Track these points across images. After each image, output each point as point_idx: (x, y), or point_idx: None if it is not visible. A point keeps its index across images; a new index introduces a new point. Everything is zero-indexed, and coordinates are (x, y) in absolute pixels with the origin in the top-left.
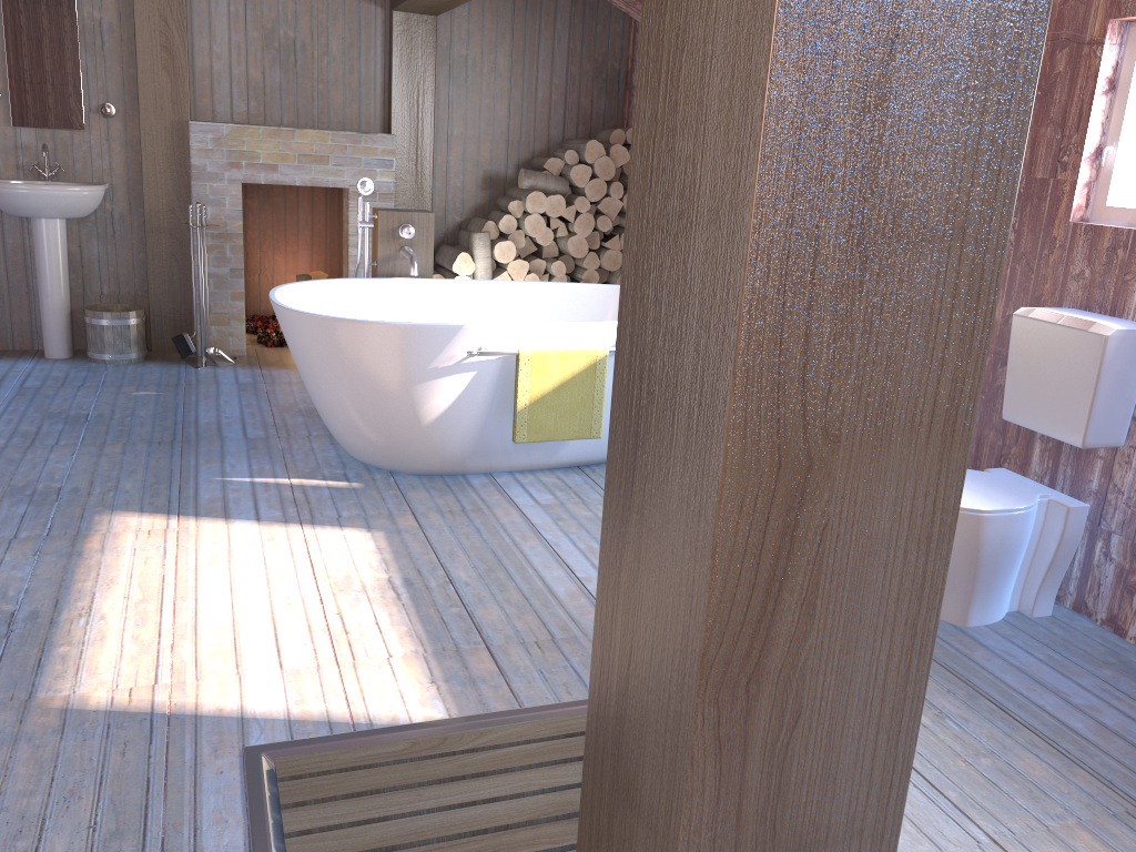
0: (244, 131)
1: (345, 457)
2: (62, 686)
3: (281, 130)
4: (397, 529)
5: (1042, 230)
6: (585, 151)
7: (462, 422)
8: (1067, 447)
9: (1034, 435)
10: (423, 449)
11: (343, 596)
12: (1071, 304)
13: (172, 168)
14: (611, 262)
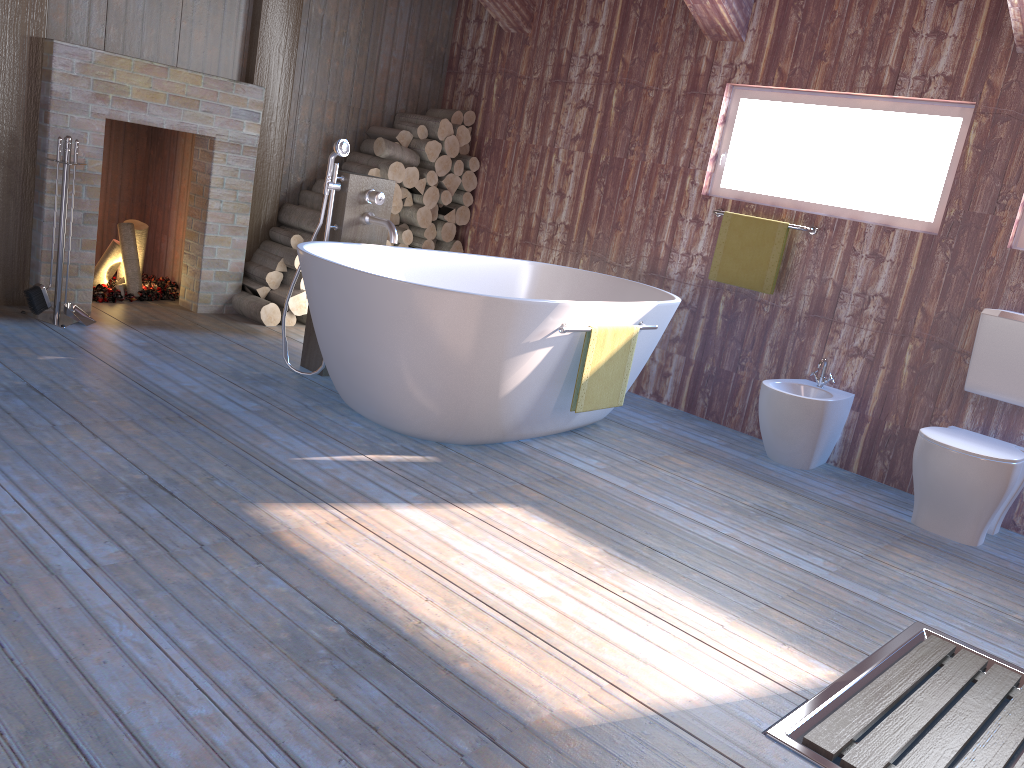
0: (114, 61)
1: (376, 429)
2: (530, 705)
3: (154, 65)
4: (536, 502)
5: (979, 251)
6: (438, 128)
7: (528, 393)
8: (999, 410)
9: (966, 401)
10: (489, 421)
11: (600, 573)
12: (1006, 307)
13: (20, 90)
14: (447, 234)
